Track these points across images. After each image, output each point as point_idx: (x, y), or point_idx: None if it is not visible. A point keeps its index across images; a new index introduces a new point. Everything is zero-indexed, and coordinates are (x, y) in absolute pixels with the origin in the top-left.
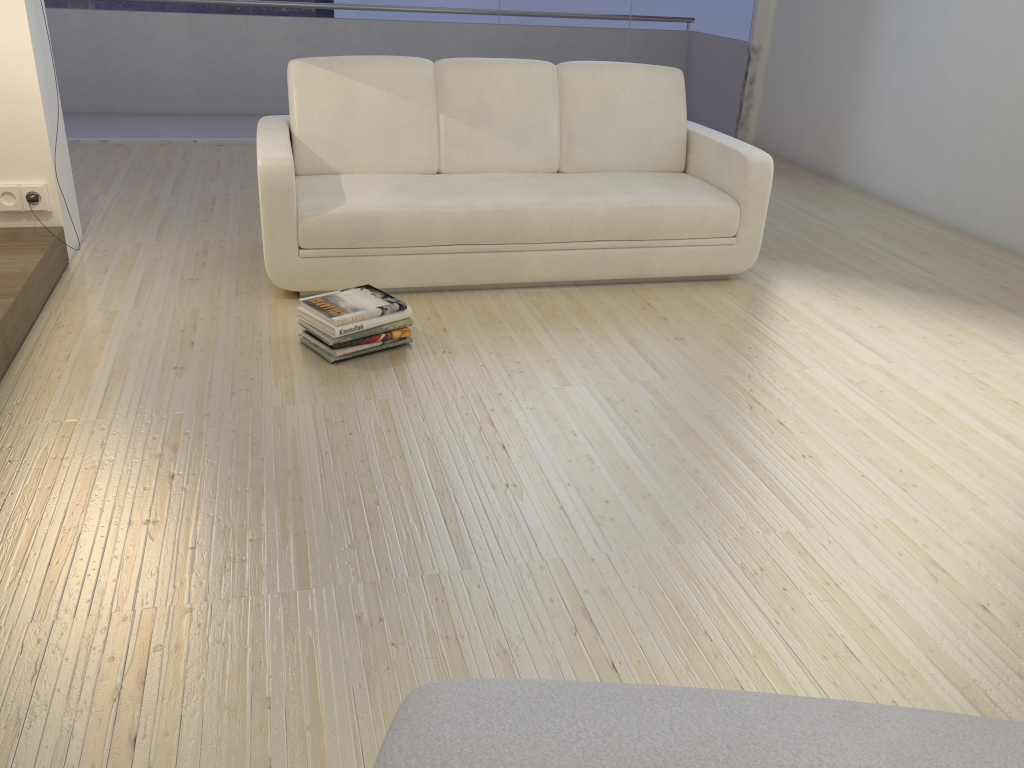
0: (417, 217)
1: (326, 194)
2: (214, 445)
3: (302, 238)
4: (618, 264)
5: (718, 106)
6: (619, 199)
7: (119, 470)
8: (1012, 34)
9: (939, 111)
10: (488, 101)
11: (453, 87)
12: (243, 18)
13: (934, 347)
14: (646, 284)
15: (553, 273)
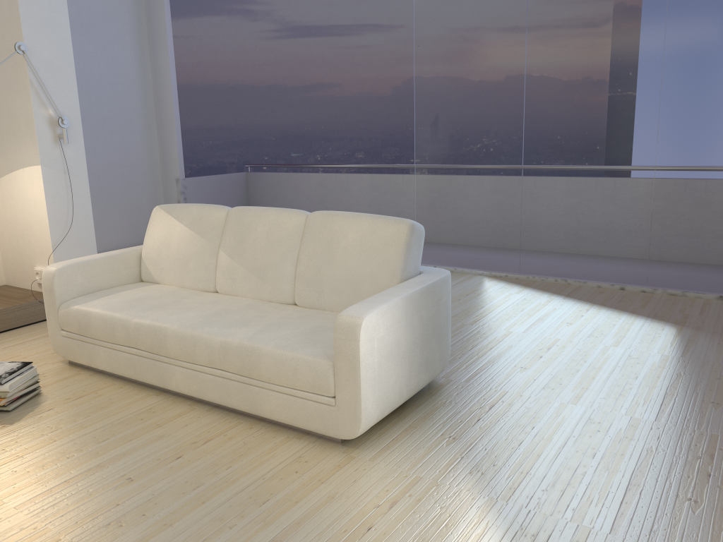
0: (107, 321)
1: (97, 295)
2: None
3: (60, 322)
4: (235, 395)
5: None
6: (239, 335)
7: None
8: None
9: None
10: (245, 240)
11: (229, 228)
12: (400, 176)
13: None
14: (263, 422)
15: (191, 389)
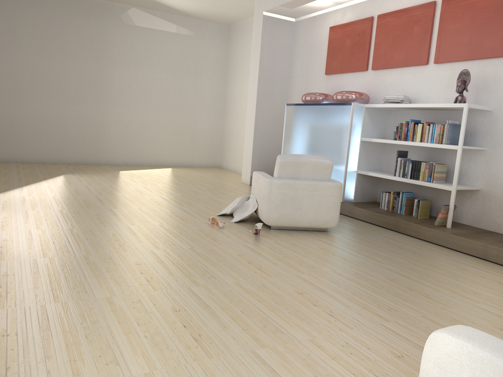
0: None
1: None
2: (492, 285)
3: None
4: None
5: None
6: None
7: (498, 278)
8: None
9: None
10: None
11: None
12: None
13: (212, 372)
14: None
15: None
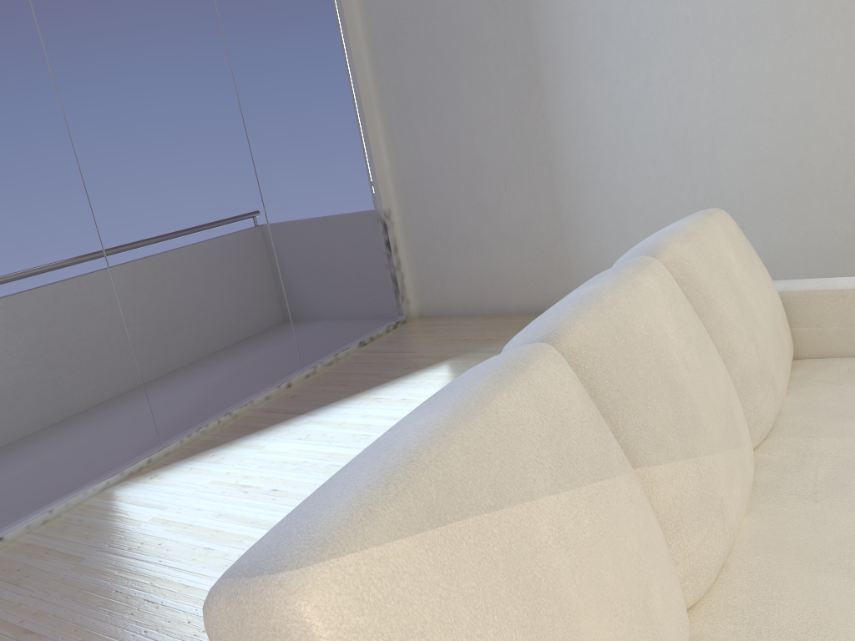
0: None
1: None
2: None
3: None
4: None
5: (376, 287)
6: None
7: None
8: (799, 93)
9: (720, 197)
10: (678, 380)
11: (626, 383)
12: None
13: None
14: None
15: None
